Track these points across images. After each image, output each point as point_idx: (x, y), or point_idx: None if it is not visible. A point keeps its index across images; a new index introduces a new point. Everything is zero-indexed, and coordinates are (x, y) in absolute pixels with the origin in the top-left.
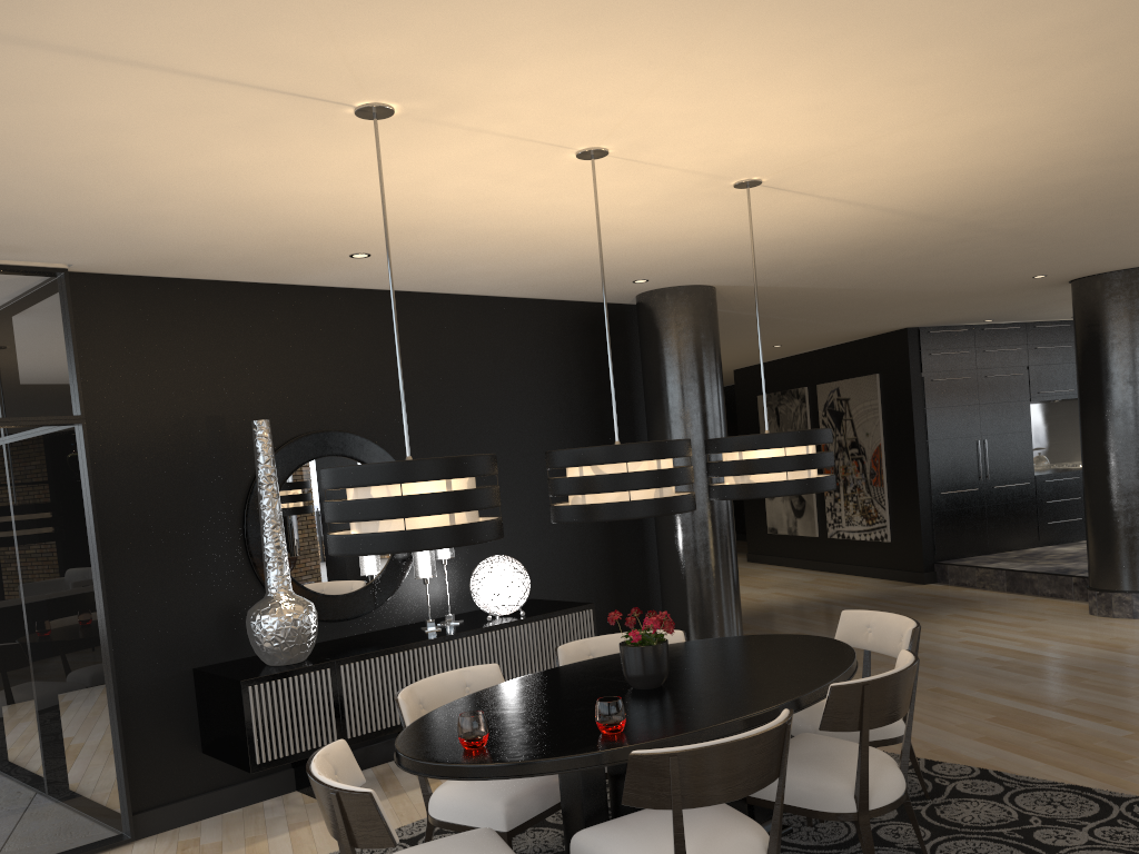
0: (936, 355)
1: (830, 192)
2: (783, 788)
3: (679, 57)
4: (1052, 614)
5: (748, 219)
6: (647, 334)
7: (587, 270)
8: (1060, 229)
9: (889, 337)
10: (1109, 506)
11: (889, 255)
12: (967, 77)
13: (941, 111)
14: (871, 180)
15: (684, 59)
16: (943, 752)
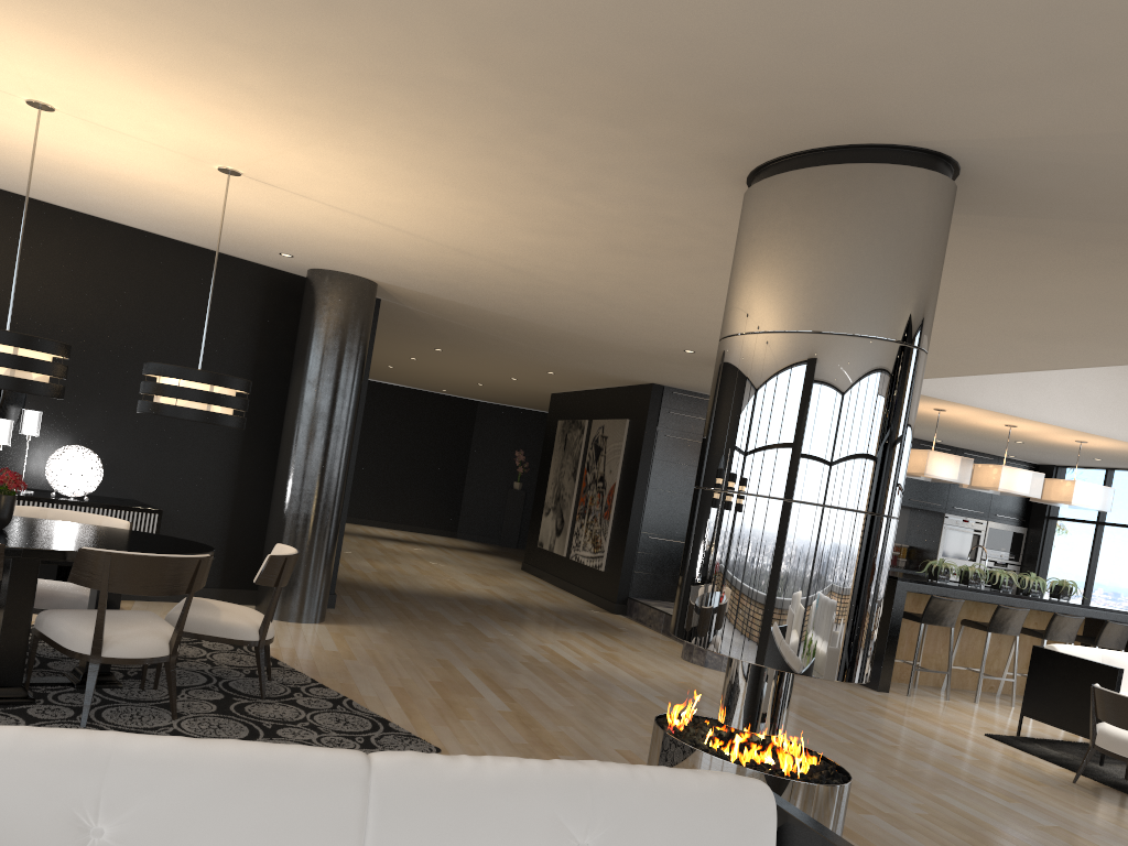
0: (674, 414)
1: (325, 200)
2: None
3: None
4: (654, 650)
5: (290, 210)
6: (304, 305)
7: (216, 229)
8: (618, 298)
9: (641, 389)
10: None
11: (492, 286)
12: (269, 113)
13: (298, 141)
14: (344, 197)
15: None
16: (349, 686)
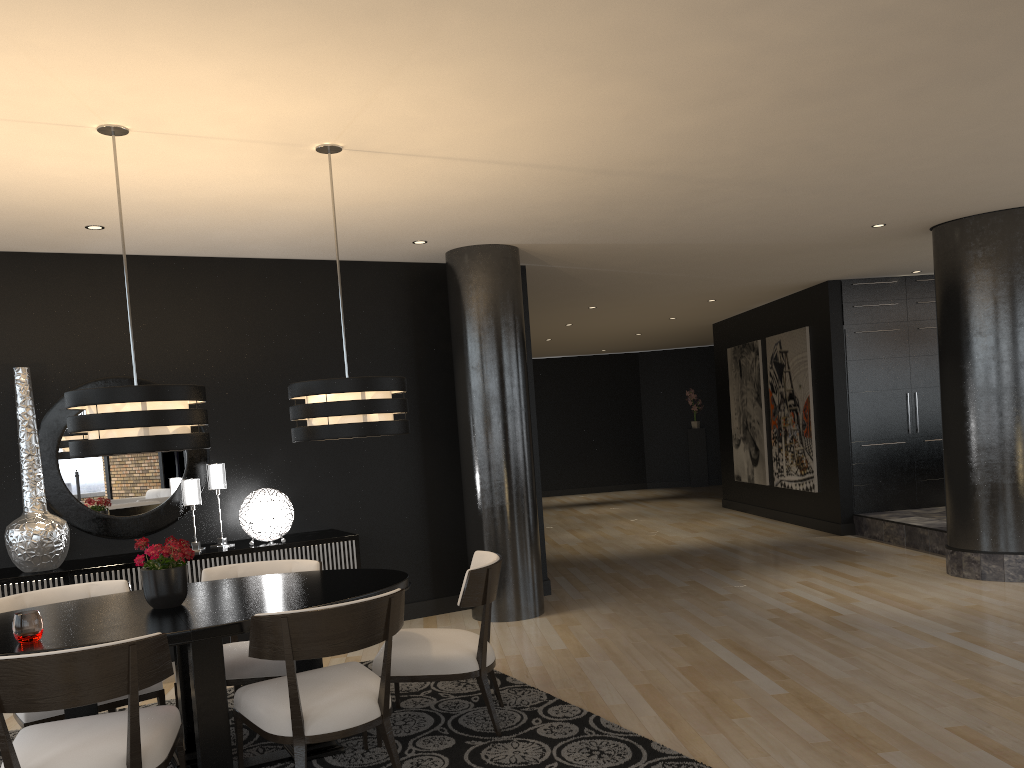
0: (859, 307)
1: (439, 153)
2: (133, 704)
3: (7, 40)
4: (911, 571)
5: (406, 181)
6: (449, 290)
7: (344, 234)
8: (795, 177)
9: (815, 290)
10: (960, 462)
11: (642, 209)
12: (339, 35)
13: (386, 70)
14: (458, 139)
15: (17, 42)
16: (589, 694)
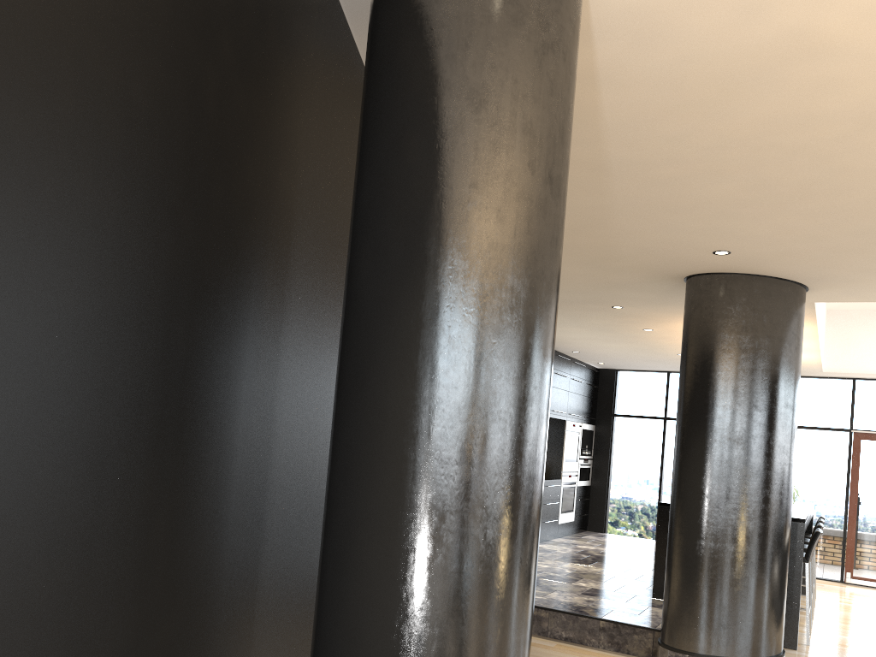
0: None
1: None
2: None
3: None
4: None
5: None
6: (448, 17)
7: None
8: None
9: None
10: (716, 550)
11: None
12: None
13: None
14: None
15: None
16: None
